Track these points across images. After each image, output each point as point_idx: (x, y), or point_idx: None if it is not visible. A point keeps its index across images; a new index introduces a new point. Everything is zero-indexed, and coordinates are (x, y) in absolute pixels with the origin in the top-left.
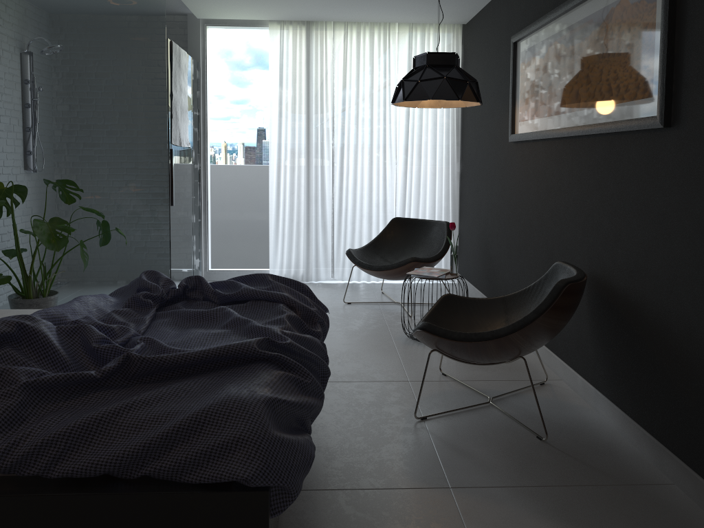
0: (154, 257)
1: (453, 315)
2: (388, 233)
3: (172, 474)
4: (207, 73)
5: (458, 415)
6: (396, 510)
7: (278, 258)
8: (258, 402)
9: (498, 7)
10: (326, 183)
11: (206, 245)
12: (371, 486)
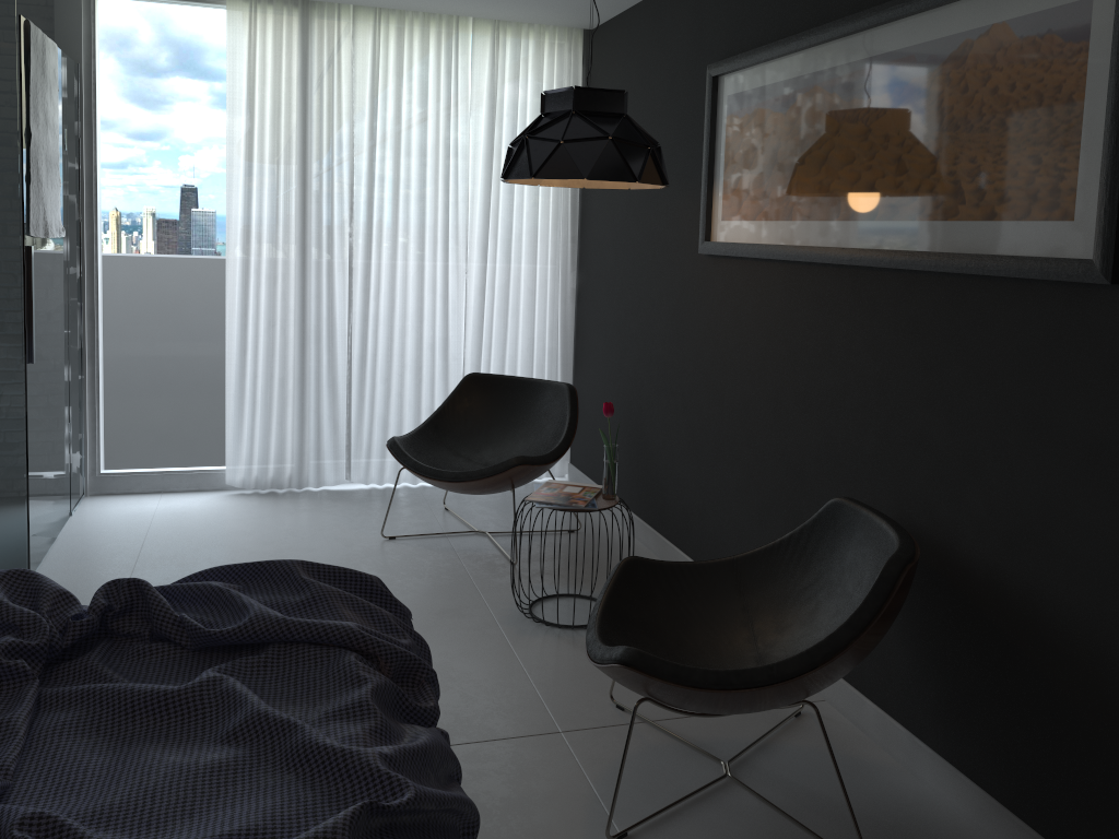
0: None
1: (645, 600)
2: (459, 402)
3: None
4: (97, 87)
5: (682, 817)
6: None
7: (243, 446)
8: None
9: (670, 7)
10: (338, 307)
11: (95, 424)
12: None
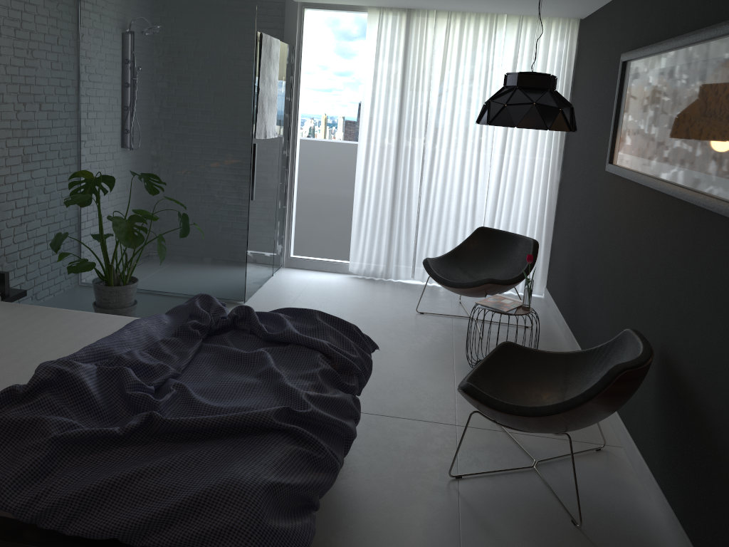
0: (231, 249)
1: (509, 366)
2: (472, 243)
3: None
4: (302, 58)
5: (495, 478)
6: None
7: (358, 252)
8: (258, 488)
9: (614, 12)
10: (414, 181)
11: (289, 231)
12: None
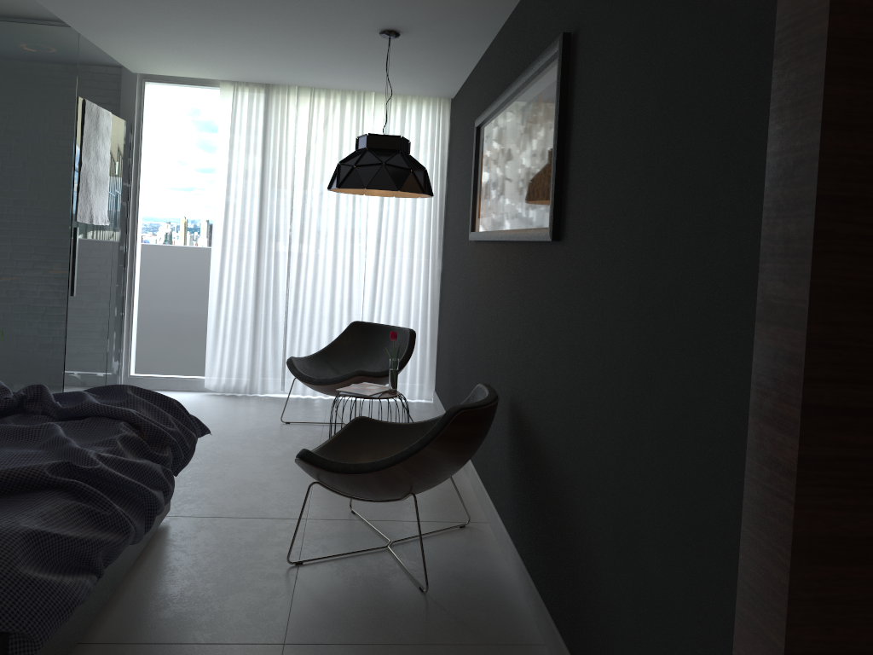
0: (44, 357)
1: (362, 441)
2: (345, 339)
3: None
4: (144, 138)
5: (342, 561)
6: None
7: (216, 364)
8: (14, 535)
9: (472, 84)
10: (281, 276)
11: (129, 344)
12: (193, 640)
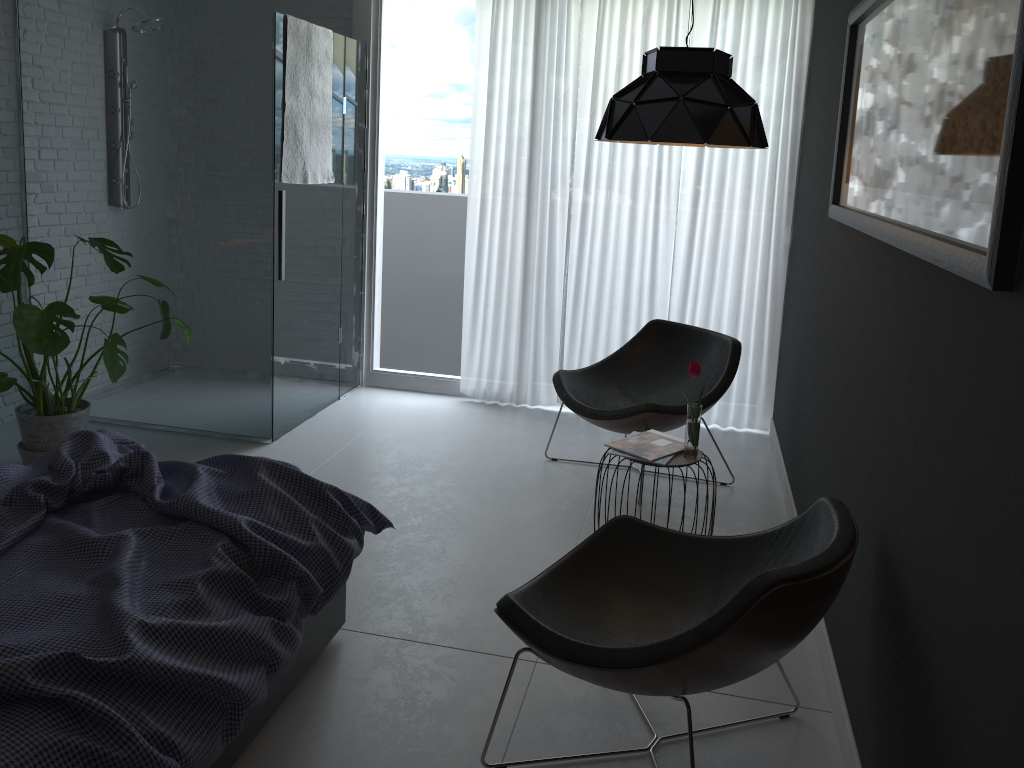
0: (250, 358)
1: (623, 560)
2: (640, 345)
3: None
4: (383, 62)
5: None
6: None
7: (474, 362)
8: None
9: None
10: (558, 249)
11: (370, 331)
12: None
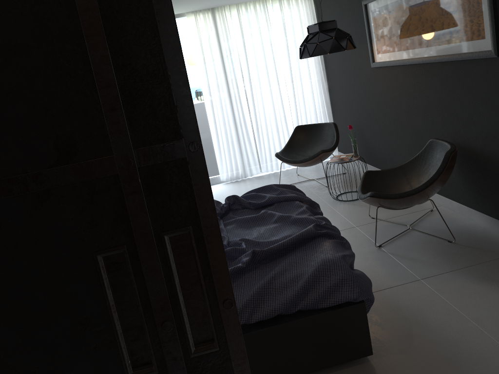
0: None
1: (374, 183)
2: (295, 137)
3: (313, 305)
4: None
5: (397, 240)
6: (400, 298)
7: (223, 167)
8: (339, 259)
9: None
10: (245, 112)
11: None
12: (378, 289)
